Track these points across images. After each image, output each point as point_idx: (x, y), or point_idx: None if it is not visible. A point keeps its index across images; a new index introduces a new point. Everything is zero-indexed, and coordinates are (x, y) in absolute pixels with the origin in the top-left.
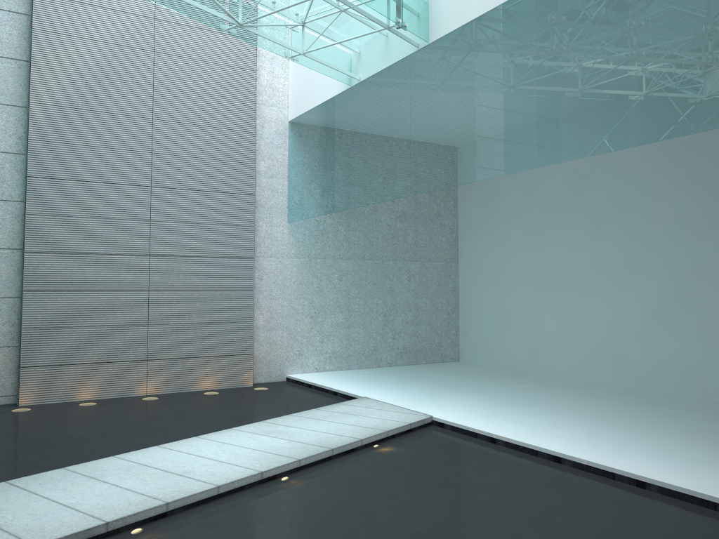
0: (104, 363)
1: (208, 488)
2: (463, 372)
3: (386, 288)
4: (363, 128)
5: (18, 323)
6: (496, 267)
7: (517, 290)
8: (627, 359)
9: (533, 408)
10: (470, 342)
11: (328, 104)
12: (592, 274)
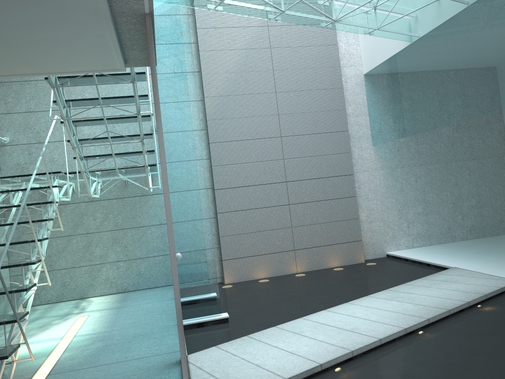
0: (269, 254)
1: (374, 341)
2: None
3: (452, 183)
4: (426, 71)
5: (216, 233)
6: None
7: None
8: None
9: None
10: None
11: (394, 58)
12: None
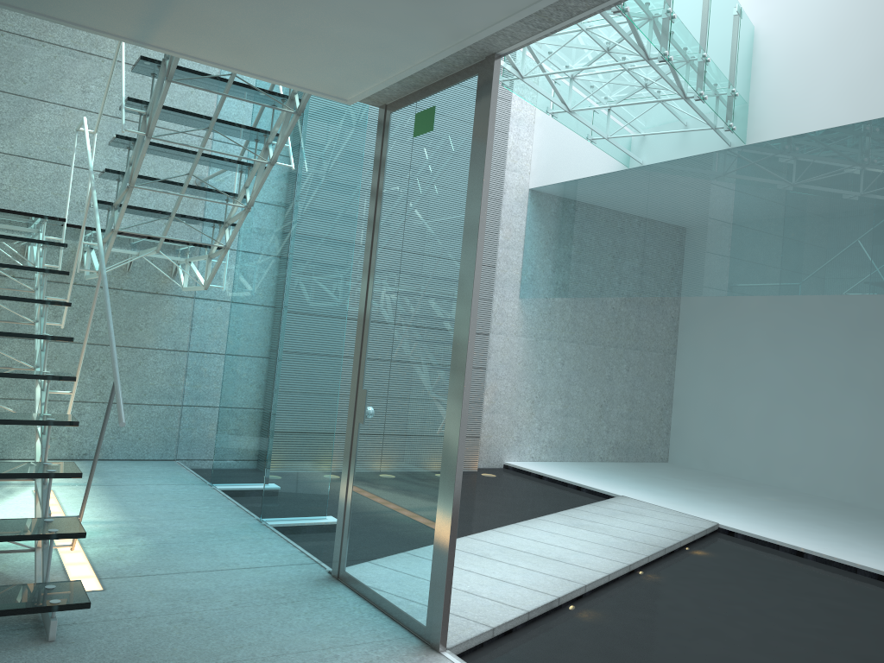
0: None
1: (604, 575)
2: (688, 476)
3: (605, 377)
4: (642, 215)
5: None
6: (726, 365)
7: (751, 393)
8: (881, 480)
9: (809, 524)
10: (684, 442)
11: (591, 181)
12: (847, 386)
